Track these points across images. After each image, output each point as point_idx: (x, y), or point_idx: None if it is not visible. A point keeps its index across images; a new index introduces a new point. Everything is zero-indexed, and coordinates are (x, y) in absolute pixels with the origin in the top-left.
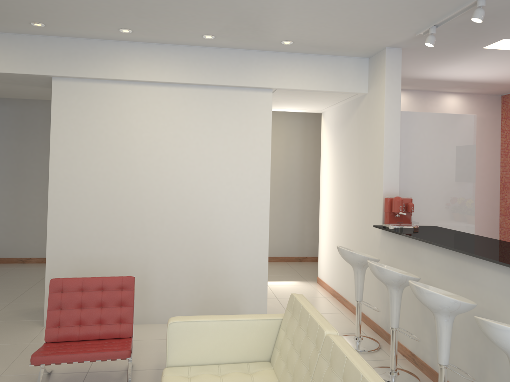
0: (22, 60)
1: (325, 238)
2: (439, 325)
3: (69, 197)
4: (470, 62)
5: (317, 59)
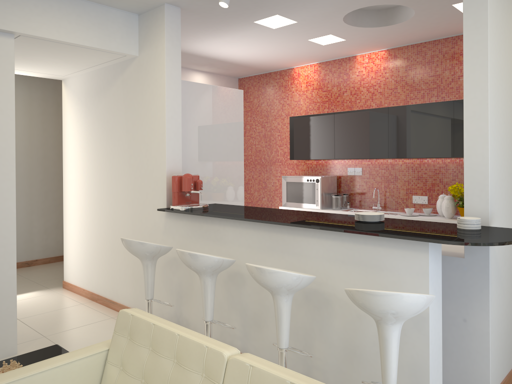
0: None
1: (75, 232)
2: (280, 307)
3: None
4: (234, 38)
5: (77, 4)
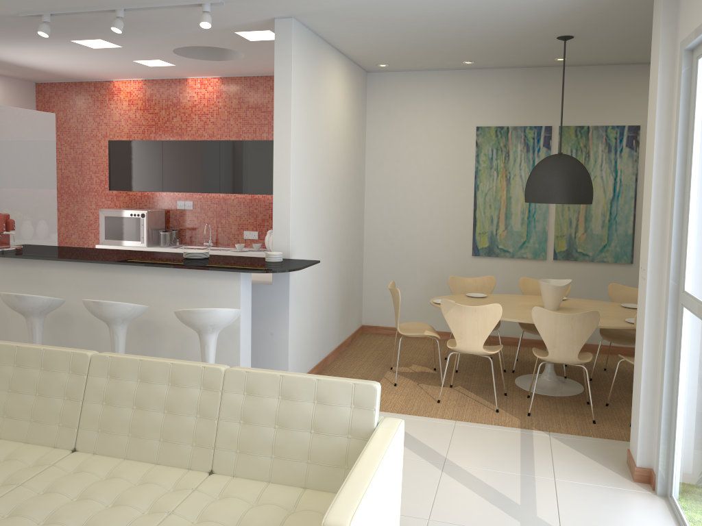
0: None
1: None
2: (116, 335)
3: None
4: (42, 49)
5: None
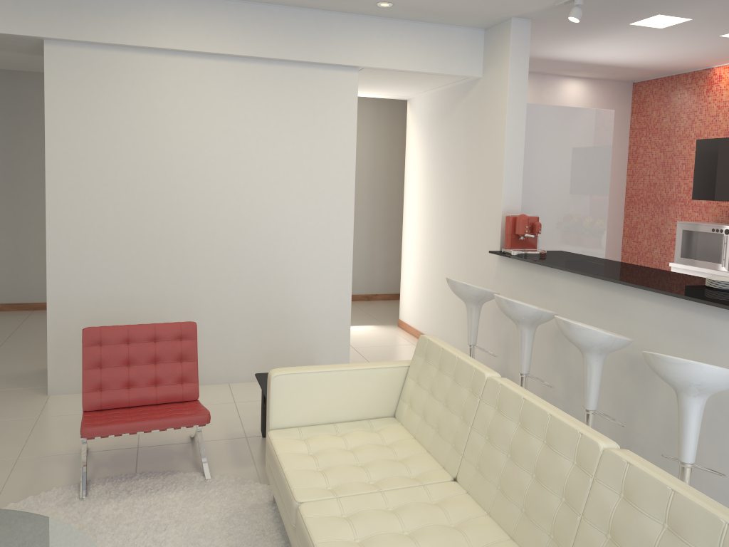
0: None
1: (411, 268)
2: (588, 366)
3: (77, 215)
4: (609, 41)
5: (418, 29)
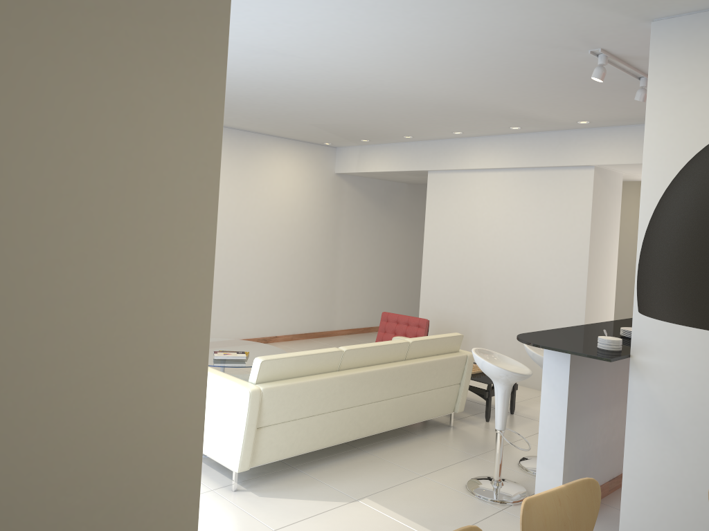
0: (409, 161)
1: None
2: None
3: (434, 262)
4: None
5: (638, 130)
